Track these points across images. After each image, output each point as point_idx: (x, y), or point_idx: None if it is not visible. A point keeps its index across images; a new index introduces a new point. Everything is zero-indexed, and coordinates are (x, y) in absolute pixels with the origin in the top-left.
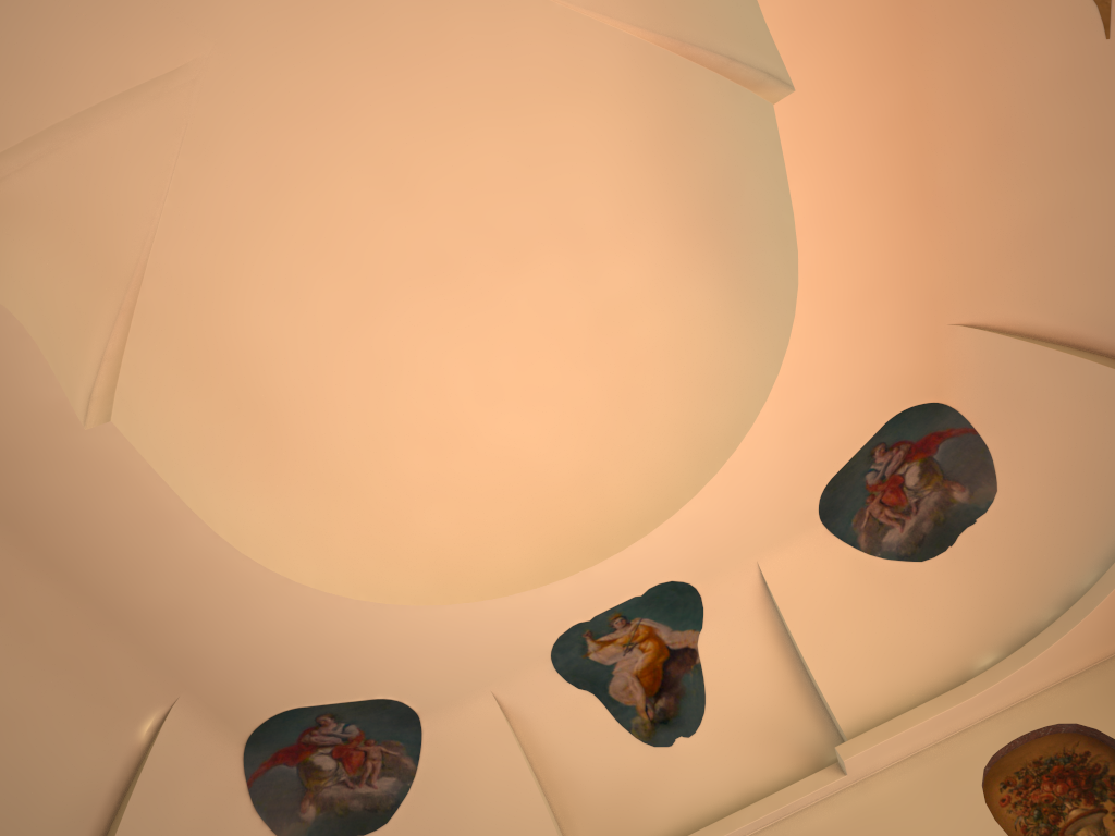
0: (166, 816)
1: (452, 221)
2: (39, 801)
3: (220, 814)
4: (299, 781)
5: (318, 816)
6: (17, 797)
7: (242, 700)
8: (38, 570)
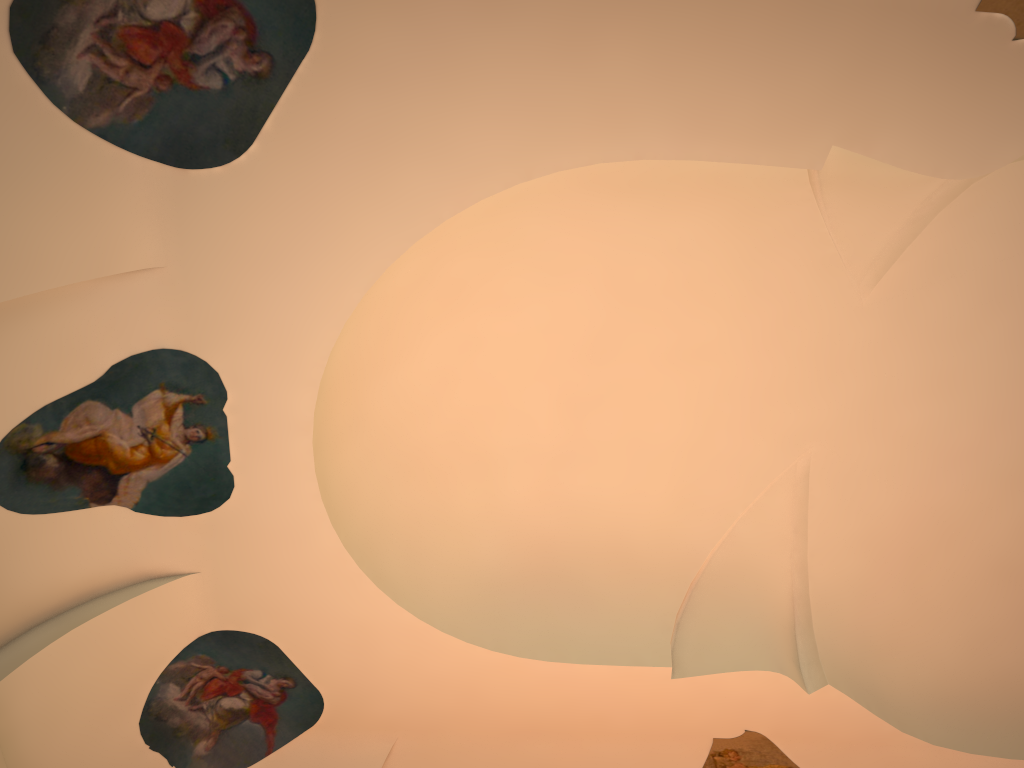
0: None
1: (631, 377)
2: None
3: None
4: None
5: None
6: None
7: None
8: None
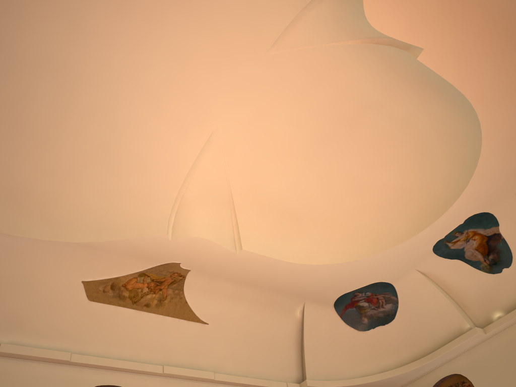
0: (317, 334)
1: (322, 122)
2: (278, 341)
3: (335, 328)
4: (357, 311)
5: (369, 321)
6: (271, 342)
7: (325, 296)
8: (246, 286)
